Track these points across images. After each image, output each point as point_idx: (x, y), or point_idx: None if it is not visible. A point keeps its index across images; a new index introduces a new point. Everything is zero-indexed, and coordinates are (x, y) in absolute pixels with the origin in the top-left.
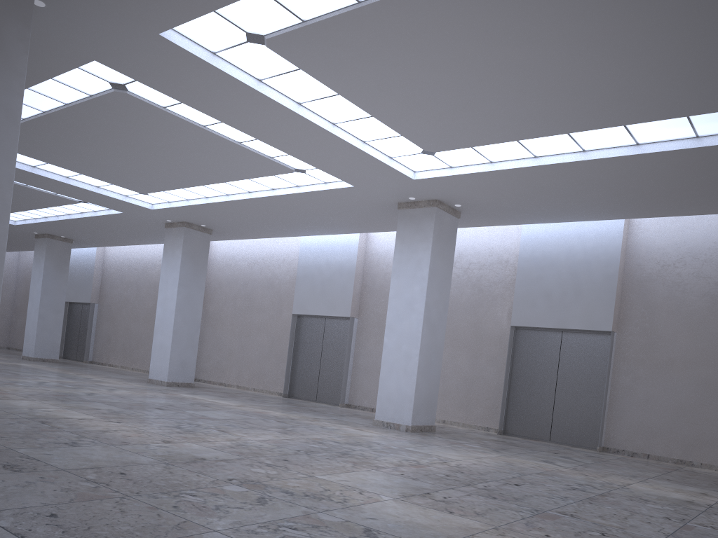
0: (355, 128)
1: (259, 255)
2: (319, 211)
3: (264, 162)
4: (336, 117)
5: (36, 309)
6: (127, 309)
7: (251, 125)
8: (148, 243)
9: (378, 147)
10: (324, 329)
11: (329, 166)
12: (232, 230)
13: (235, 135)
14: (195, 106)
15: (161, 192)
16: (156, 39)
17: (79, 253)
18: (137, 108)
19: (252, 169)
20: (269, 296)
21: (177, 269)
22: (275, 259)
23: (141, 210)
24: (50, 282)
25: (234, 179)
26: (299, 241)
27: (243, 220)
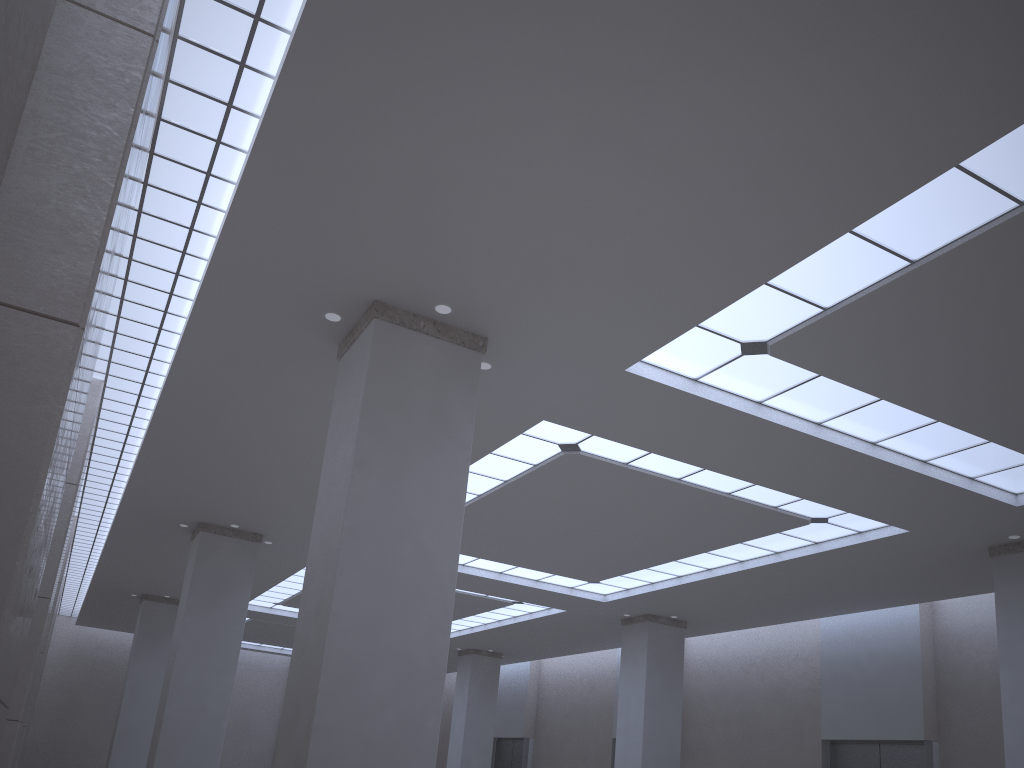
0: (909, 443)
1: (757, 652)
2: (851, 577)
3: (764, 515)
4: (877, 432)
5: (459, 750)
6: (572, 744)
7: (747, 466)
8: (598, 649)
9: (949, 465)
10: (879, 762)
11: (867, 506)
12: (715, 619)
13: (722, 484)
14: (668, 454)
15: (617, 578)
16: (621, 377)
17: (509, 671)
18: (590, 471)
19: (745, 528)
20: (779, 713)
21: (641, 681)
22: (782, 656)
23: (591, 604)
24: (475, 712)
25: (719, 546)
26: (818, 625)
27: (732, 602)
